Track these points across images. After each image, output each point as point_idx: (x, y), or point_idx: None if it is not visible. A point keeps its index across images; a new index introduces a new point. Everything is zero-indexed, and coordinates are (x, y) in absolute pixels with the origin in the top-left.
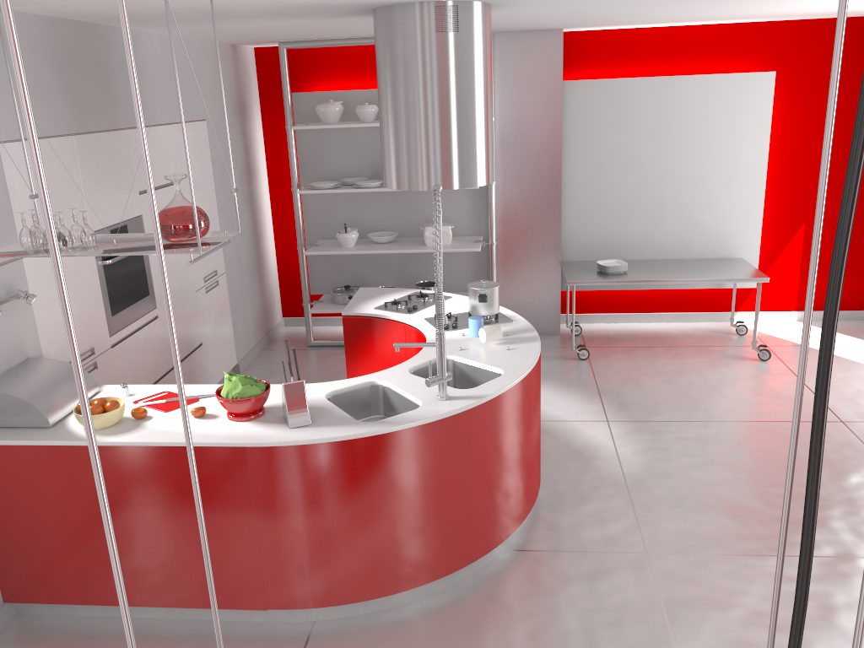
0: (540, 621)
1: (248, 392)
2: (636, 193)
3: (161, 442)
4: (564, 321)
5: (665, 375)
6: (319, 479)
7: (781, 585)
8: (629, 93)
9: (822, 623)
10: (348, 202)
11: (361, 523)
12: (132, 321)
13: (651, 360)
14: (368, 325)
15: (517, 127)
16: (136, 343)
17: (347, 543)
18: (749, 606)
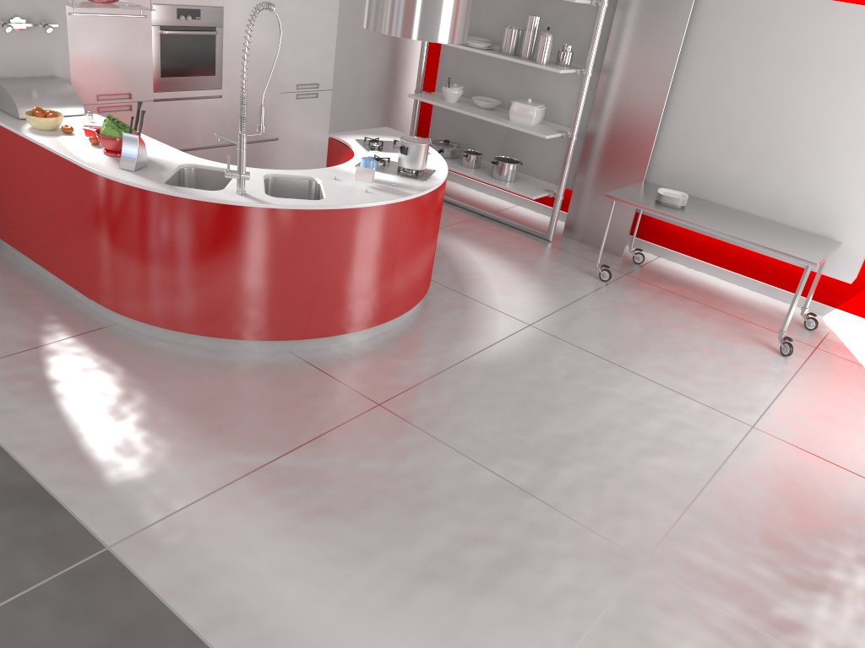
0: (234, 394)
1: (108, 133)
2: (746, 130)
3: (47, 146)
4: (645, 249)
5: (655, 321)
6: (118, 211)
7: (433, 474)
8: (772, 10)
9: (414, 507)
10: (476, 62)
11: (143, 259)
12: (186, 89)
13: (666, 307)
14: (342, 151)
15: (640, 23)
16: (186, 108)
17: (133, 271)
18: (383, 468)
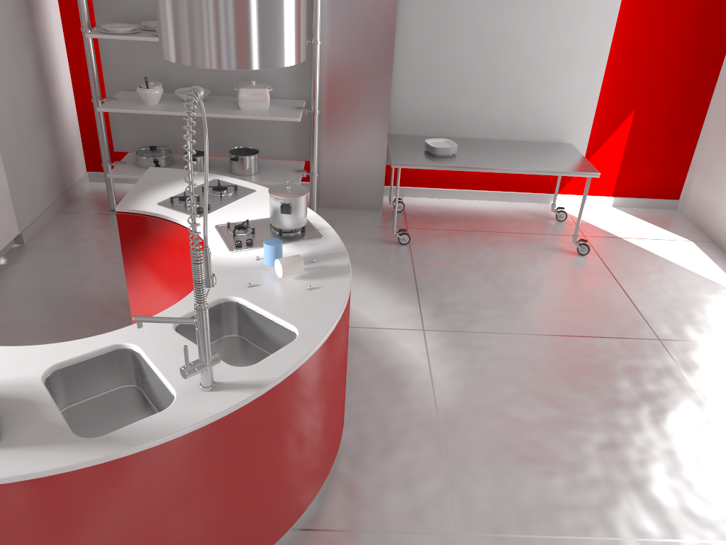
0: None
1: None
2: (473, 66)
3: None
4: (387, 193)
5: (485, 268)
6: (9, 525)
7: None
8: None
9: None
10: (153, 49)
11: None
12: None
13: (472, 249)
14: (148, 225)
15: None
16: None
17: None
18: None
